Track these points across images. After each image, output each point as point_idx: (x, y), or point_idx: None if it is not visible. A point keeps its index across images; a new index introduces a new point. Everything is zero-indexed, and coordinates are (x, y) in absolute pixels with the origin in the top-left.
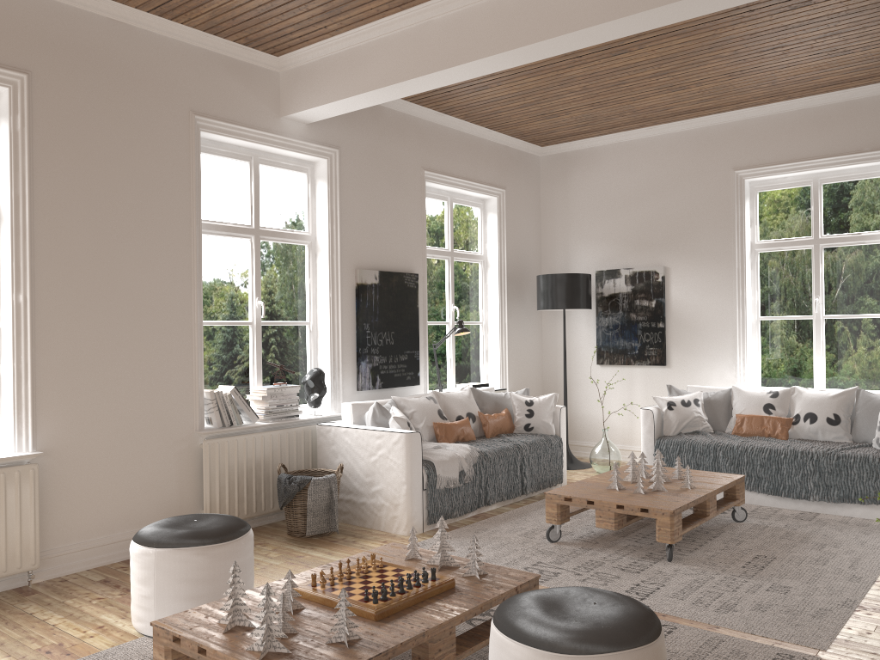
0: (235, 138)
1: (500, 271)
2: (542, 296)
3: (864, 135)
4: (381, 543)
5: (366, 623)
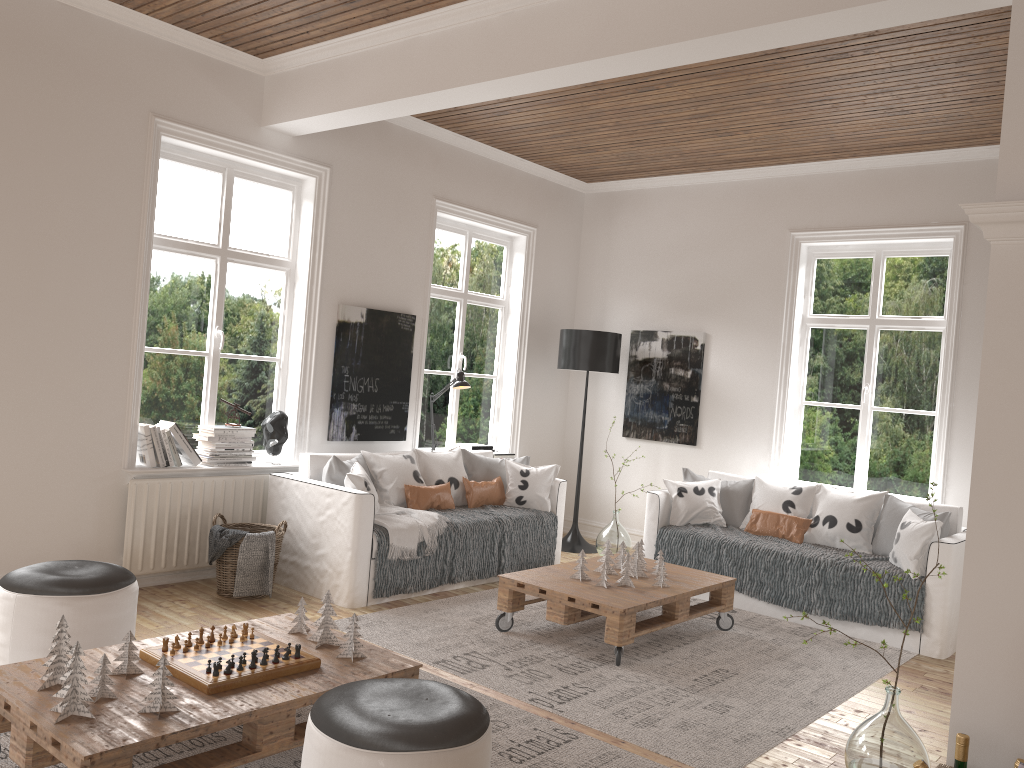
0: (204, 147)
1: (522, 320)
2: (563, 354)
3: (932, 206)
4: (314, 613)
5: (197, 696)
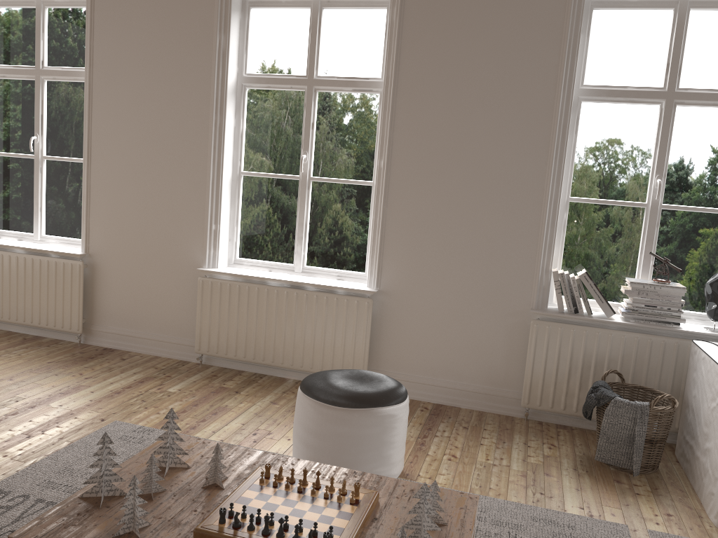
0: None
1: None
2: None
3: None
4: (660, 514)
5: (186, 534)
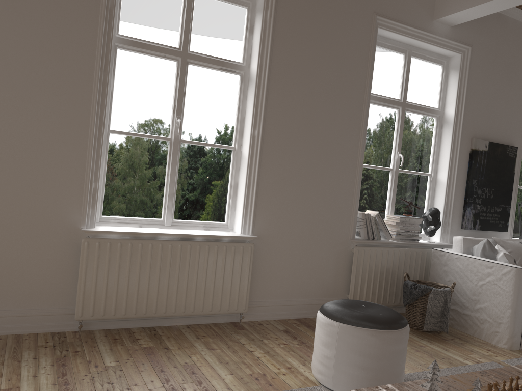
0: (400, 34)
1: None
2: None
3: None
4: (486, 351)
5: None
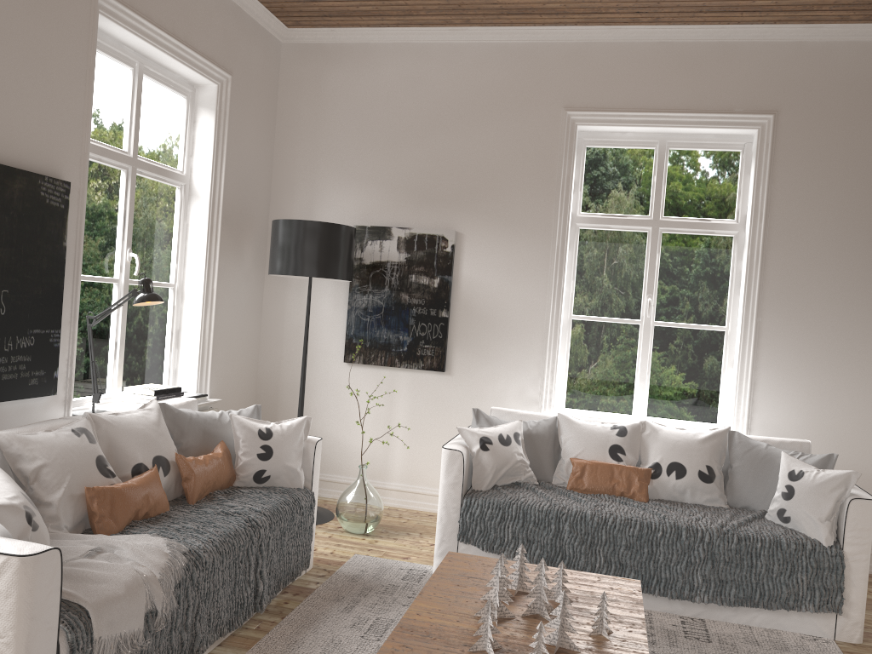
0: None
1: (213, 205)
2: (282, 254)
3: (737, 91)
4: None
5: None
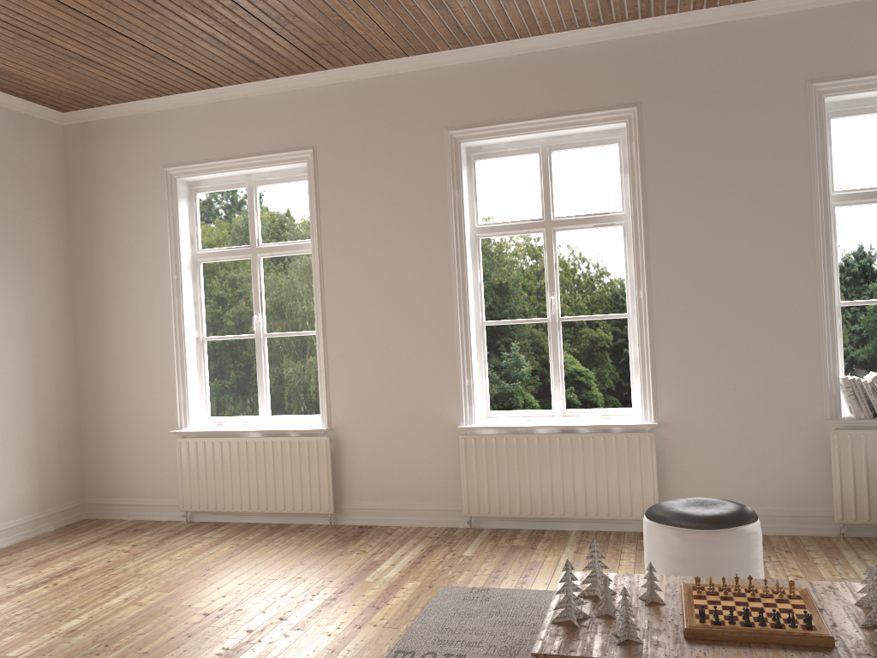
0: (874, 90)
1: None
2: None
3: None
4: None
5: (674, 635)
